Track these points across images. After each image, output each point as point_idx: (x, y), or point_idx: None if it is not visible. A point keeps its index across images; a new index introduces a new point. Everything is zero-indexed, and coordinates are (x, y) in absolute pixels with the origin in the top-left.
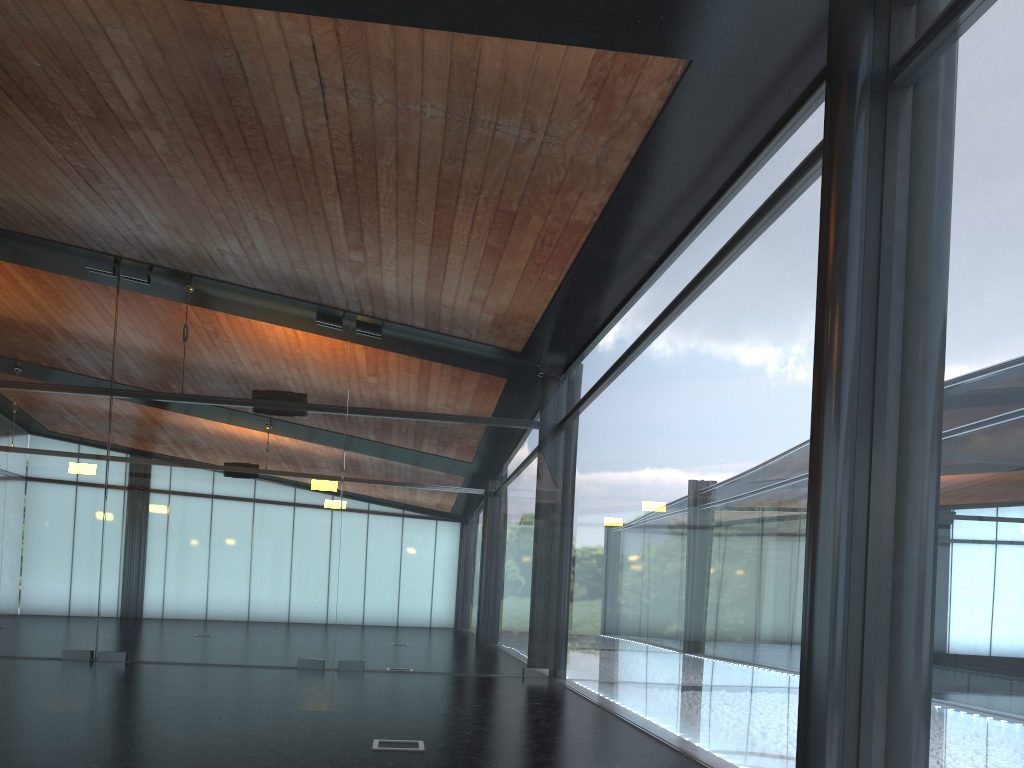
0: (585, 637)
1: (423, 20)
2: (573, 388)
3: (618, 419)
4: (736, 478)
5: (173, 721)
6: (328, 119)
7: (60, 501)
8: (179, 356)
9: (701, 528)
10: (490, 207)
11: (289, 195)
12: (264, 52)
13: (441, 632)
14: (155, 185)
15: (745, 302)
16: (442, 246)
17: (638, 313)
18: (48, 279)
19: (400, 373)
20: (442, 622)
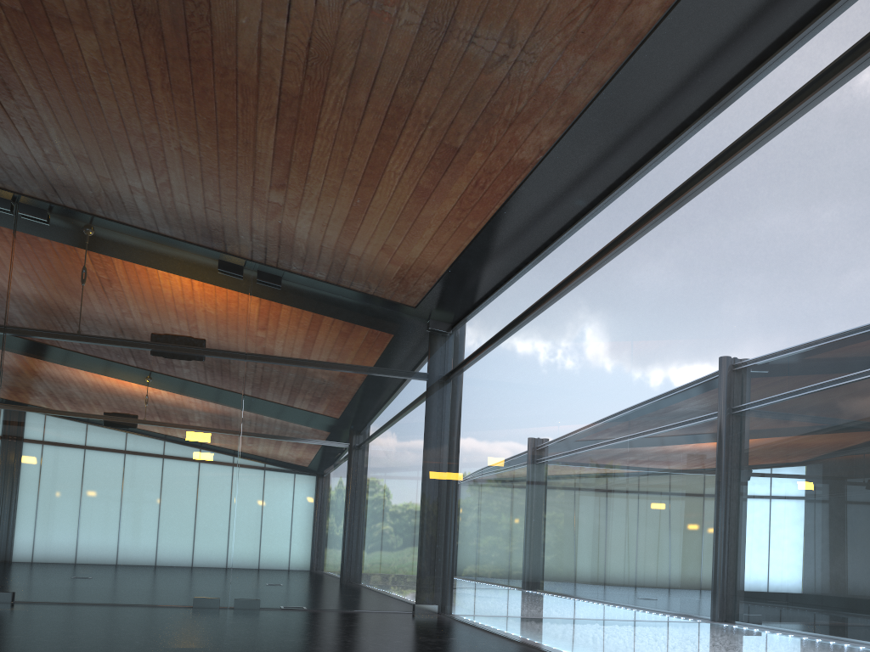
0: (488, 573)
1: None
2: (463, 342)
3: (530, 363)
4: (721, 403)
5: None
6: (289, 22)
7: None
8: (78, 296)
9: (665, 457)
10: (434, 141)
11: (222, 120)
12: None
13: (336, 570)
14: (75, 104)
15: (726, 227)
16: (370, 186)
17: (556, 261)
18: None
19: (299, 322)
20: (337, 561)
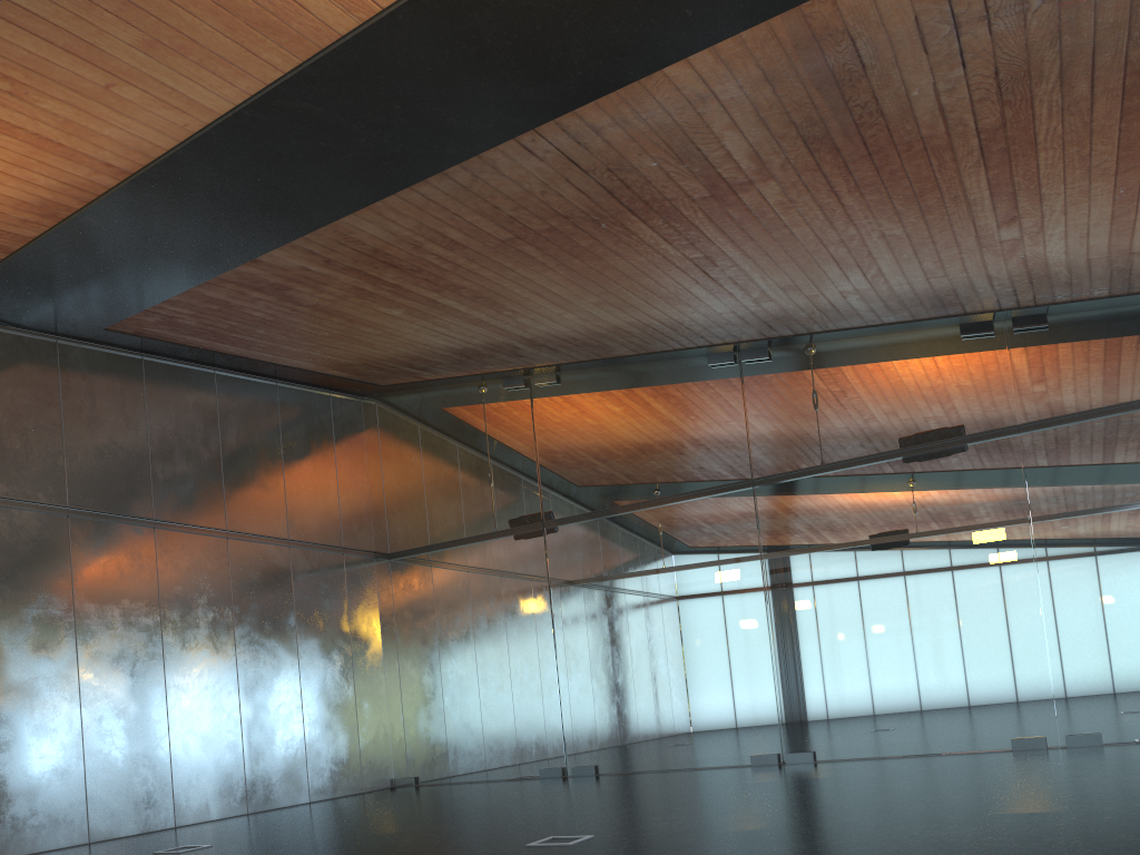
0: None
1: None
2: None
3: None
4: None
5: (898, 815)
6: (965, 67)
7: (723, 605)
8: (813, 425)
9: None
10: None
11: (919, 190)
12: (883, 22)
13: None
14: (770, 245)
15: None
16: (1132, 169)
17: None
18: (677, 389)
19: (1082, 363)
20: None
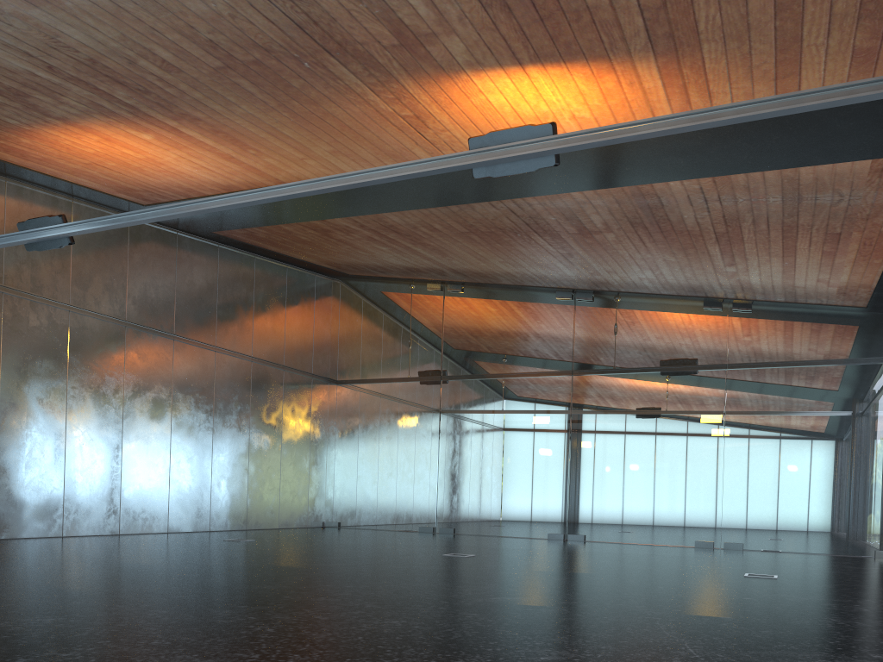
0: None
1: (762, 168)
2: None
3: None
4: None
5: (626, 562)
6: (709, 212)
7: (544, 443)
8: (612, 345)
9: None
10: (820, 233)
11: (685, 247)
12: (673, 194)
13: (803, 523)
14: (604, 254)
15: None
16: (790, 256)
17: None
18: (535, 309)
19: (766, 335)
20: (804, 515)
